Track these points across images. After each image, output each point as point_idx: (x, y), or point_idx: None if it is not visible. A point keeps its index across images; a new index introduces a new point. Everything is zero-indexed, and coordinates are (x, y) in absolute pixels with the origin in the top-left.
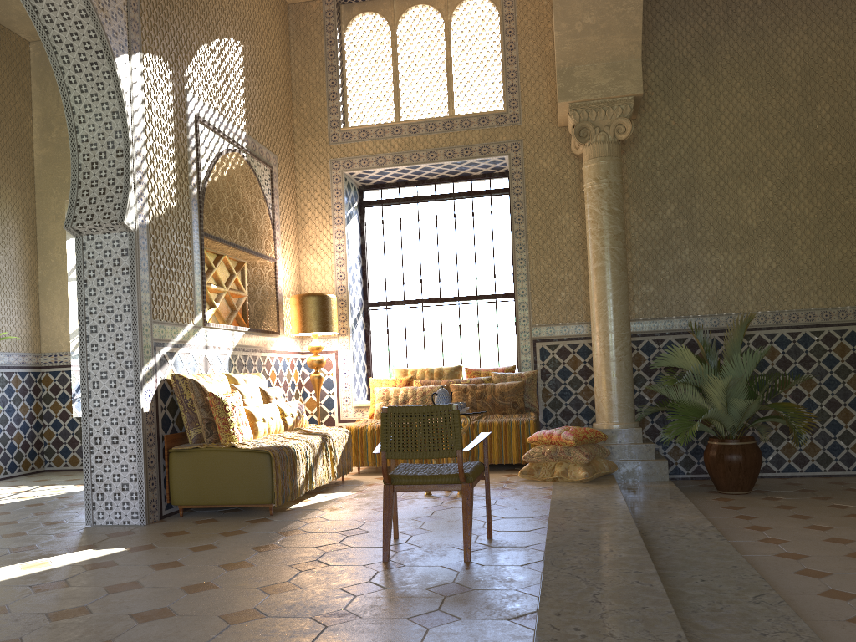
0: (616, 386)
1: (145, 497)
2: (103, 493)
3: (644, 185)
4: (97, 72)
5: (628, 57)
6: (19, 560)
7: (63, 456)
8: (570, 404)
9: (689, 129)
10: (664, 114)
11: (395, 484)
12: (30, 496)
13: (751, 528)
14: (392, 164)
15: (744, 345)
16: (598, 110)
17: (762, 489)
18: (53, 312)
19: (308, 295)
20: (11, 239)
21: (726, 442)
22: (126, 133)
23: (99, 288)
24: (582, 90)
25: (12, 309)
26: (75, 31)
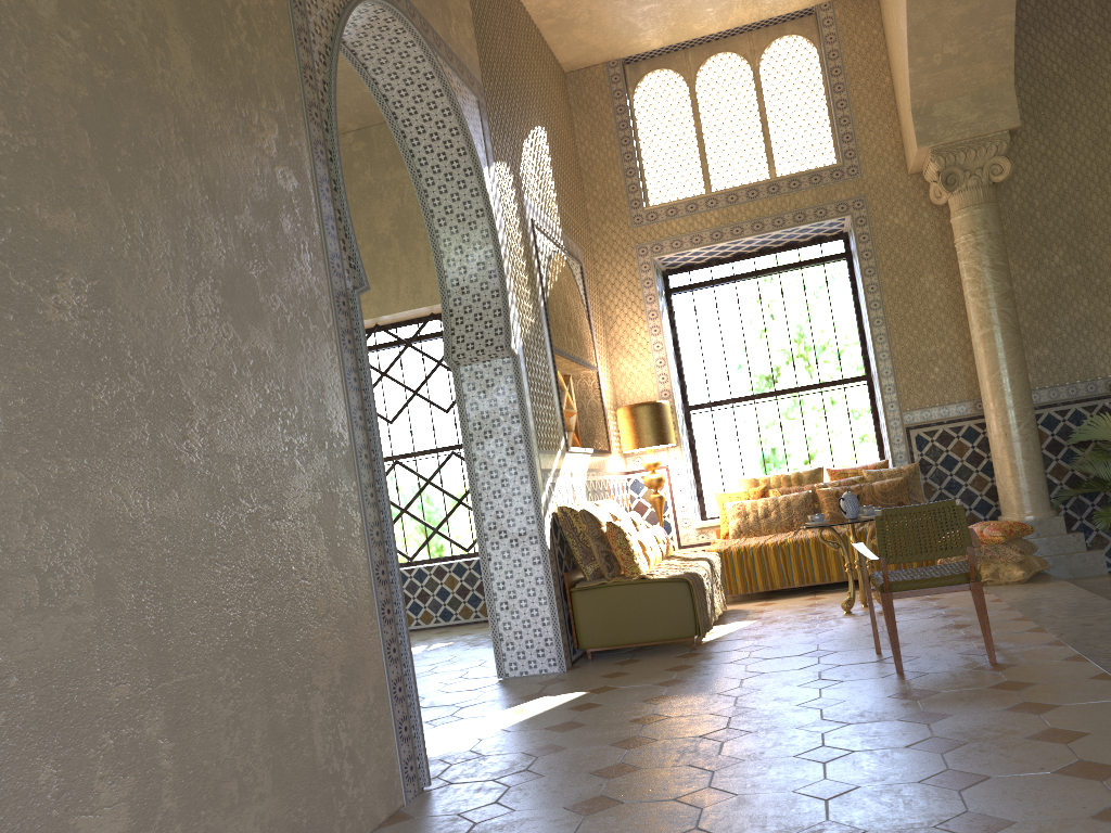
0: (1025, 470)
1: (561, 642)
2: (512, 642)
3: (1022, 230)
4: (464, 190)
5: (997, 85)
6: (486, 712)
7: None
8: (960, 498)
9: (1070, 157)
10: (1037, 143)
11: (893, 591)
12: None
13: None
14: (710, 242)
15: None
16: (968, 151)
17: None
18: None
19: (640, 405)
20: None
21: None
22: (498, 251)
23: (483, 421)
24: (945, 131)
25: None
26: (443, 151)
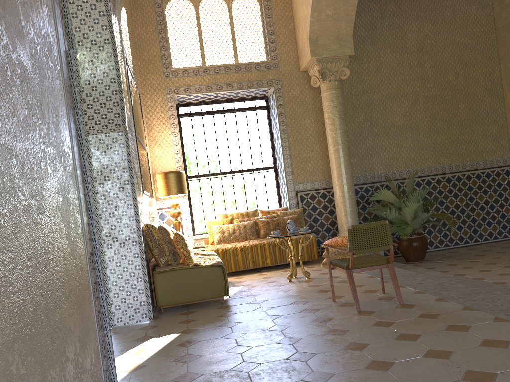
0: (351, 213)
1: (151, 303)
2: (119, 305)
3: (347, 104)
4: (97, 25)
5: (345, 34)
6: (119, 351)
7: None
8: (318, 225)
9: (367, 74)
10: (354, 66)
11: (353, 268)
12: None
13: (457, 275)
14: (205, 91)
15: (401, 187)
16: (332, 63)
17: (425, 259)
18: None
19: (171, 172)
20: None
21: (412, 236)
22: (117, 67)
23: (104, 170)
24: (323, 51)
25: None
26: None
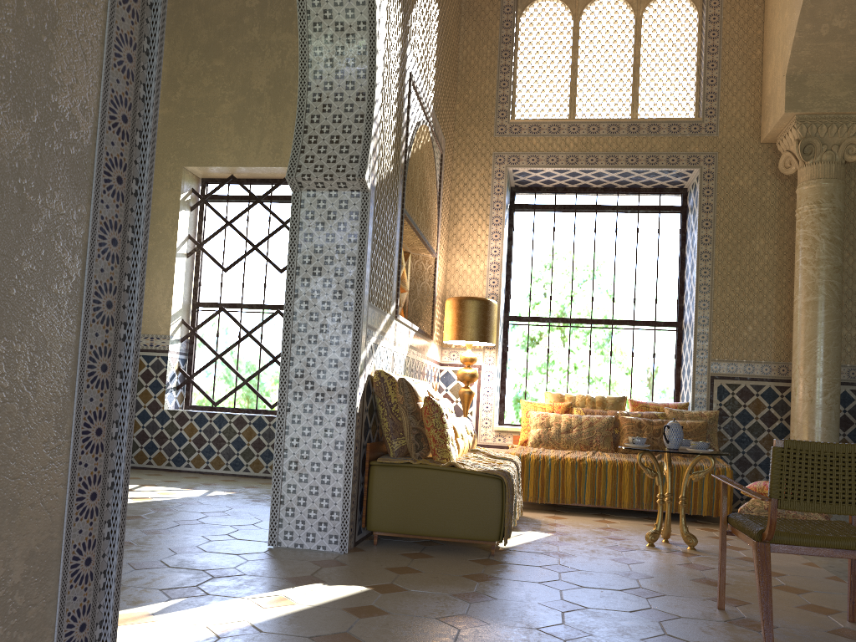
0: (823, 438)
1: (349, 519)
2: (294, 508)
3: (853, 216)
4: None
5: None
6: (241, 591)
7: (148, 452)
8: (748, 452)
9: None
10: None
11: (773, 542)
12: (143, 497)
13: None
14: (565, 164)
15: None
16: (830, 126)
17: None
18: (154, 289)
19: (471, 298)
20: None
21: None
22: (373, 73)
23: (315, 256)
24: (814, 102)
25: None
26: None
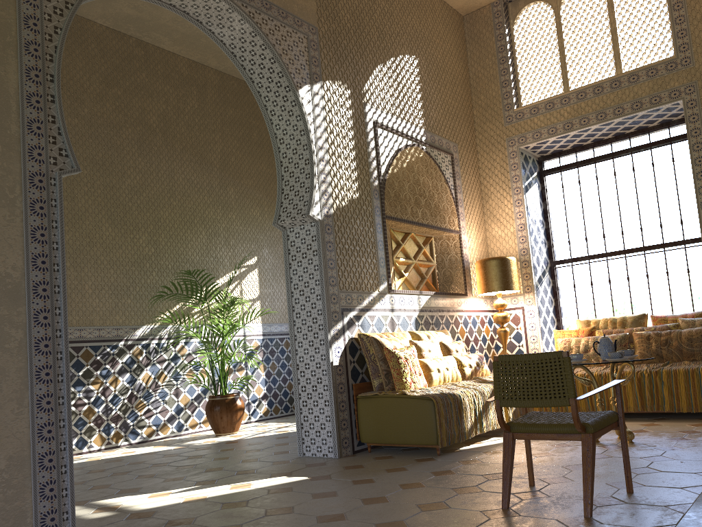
0: None
1: (336, 435)
2: (308, 431)
3: None
4: (287, 103)
5: None
6: (234, 481)
7: None
8: None
9: None
10: None
11: (514, 432)
12: (285, 430)
13: None
14: (562, 131)
15: None
16: None
17: None
18: None
19: (488, 259)
20: (279, 241)
21: None
22: (310, 145)
23: (298, 269)
24: None
25: (282, 291)
26: (269, 75)
